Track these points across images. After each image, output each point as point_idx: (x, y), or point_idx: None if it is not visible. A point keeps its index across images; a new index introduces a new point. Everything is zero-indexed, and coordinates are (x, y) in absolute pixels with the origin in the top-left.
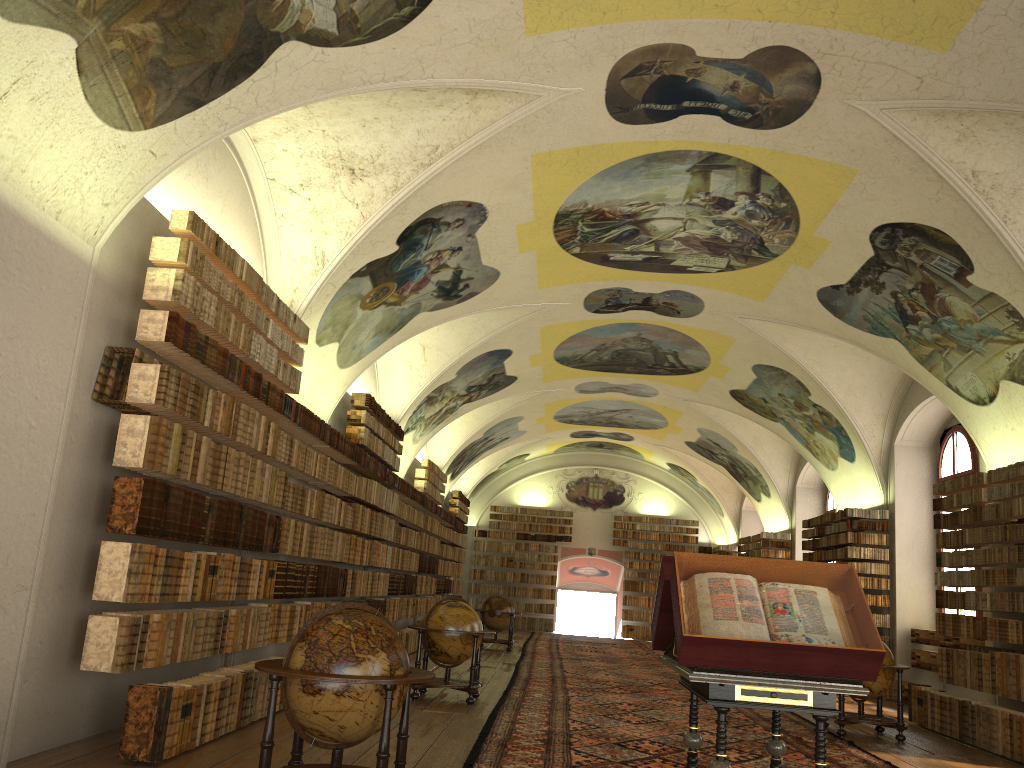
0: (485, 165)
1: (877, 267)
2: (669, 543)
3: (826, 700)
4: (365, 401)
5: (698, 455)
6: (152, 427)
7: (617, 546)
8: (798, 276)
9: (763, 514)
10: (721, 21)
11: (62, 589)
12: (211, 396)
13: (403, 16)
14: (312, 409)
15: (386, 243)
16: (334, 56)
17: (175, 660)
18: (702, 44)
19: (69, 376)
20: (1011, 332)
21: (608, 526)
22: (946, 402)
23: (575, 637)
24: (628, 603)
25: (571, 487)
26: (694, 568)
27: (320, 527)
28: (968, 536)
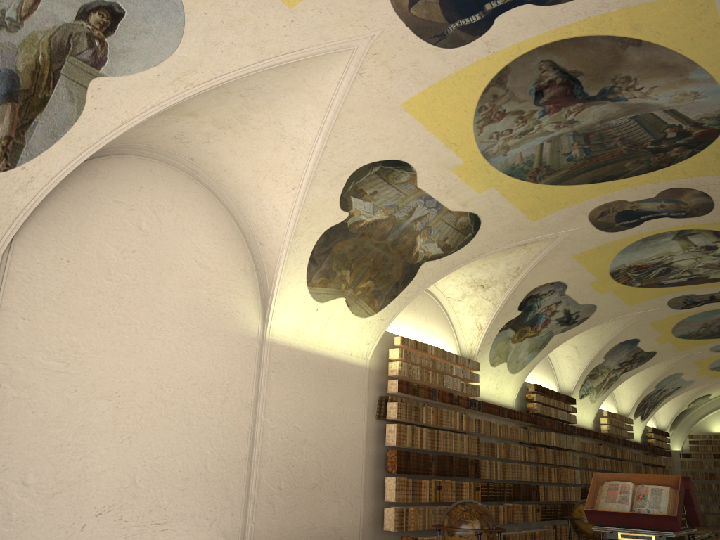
0: (548, 267)
1: None
2: None
3: (661, 539)
4: (534, 388)
5: None
6: (397, 428)
7: None
8: None
9: None
10: (629, 188)
11: (374, 497)
12: (424, 409)
13: (469, 236)
14: (500, 398)
15: (512, 312)
16: (446, 259)
17: (424, 528)
18: (628, 197)
19: (364, 412)
20: None
21: None
22: None
23: None
24: None
25: None
26: (600, 479)
27: (509, 462)
28: None
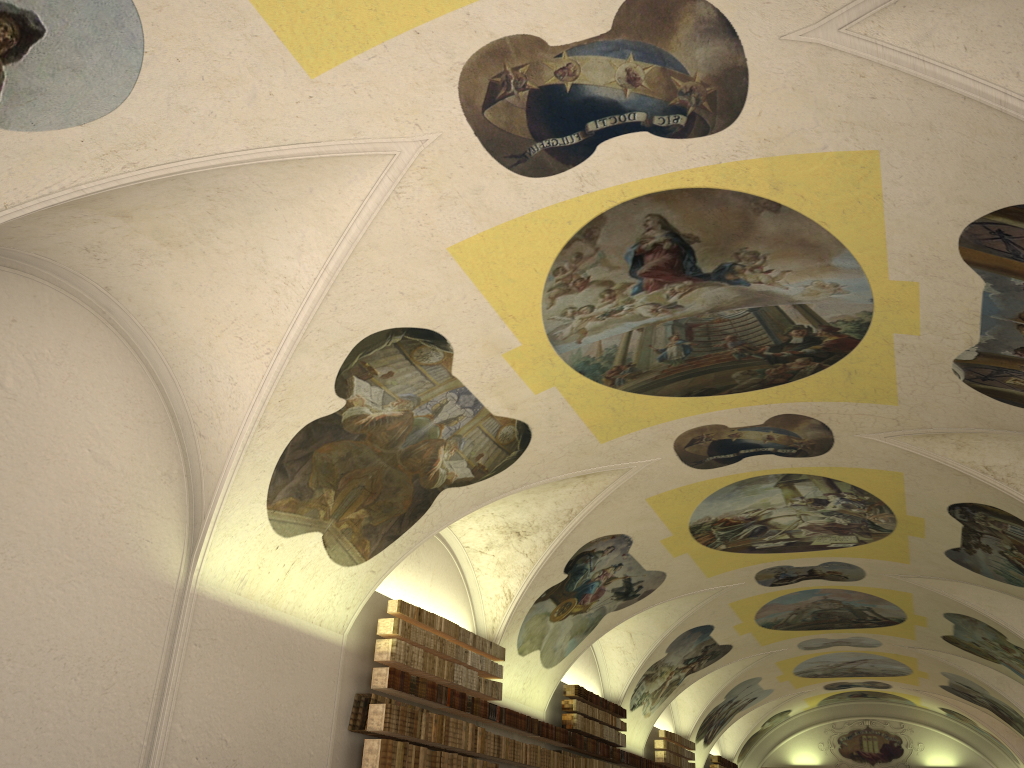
0: (612, 512)
1: (973, 533)
2: None
3: None
4: (574, 691)
5: (960, 698)
6: (382, 746)
7: None
8: (920, 543)
9: None
10: (732, 409)
11: None
12: (424, 717)
13: (513, 456)
14: (527, 704)
15: (555, 574)
16: (475, 487)
17: None
18: (728, 421)
19: (332, 718)
20: None
21: None
22: None
23: None
24: None
25: (843, 741)
26: None
27: None
28: None
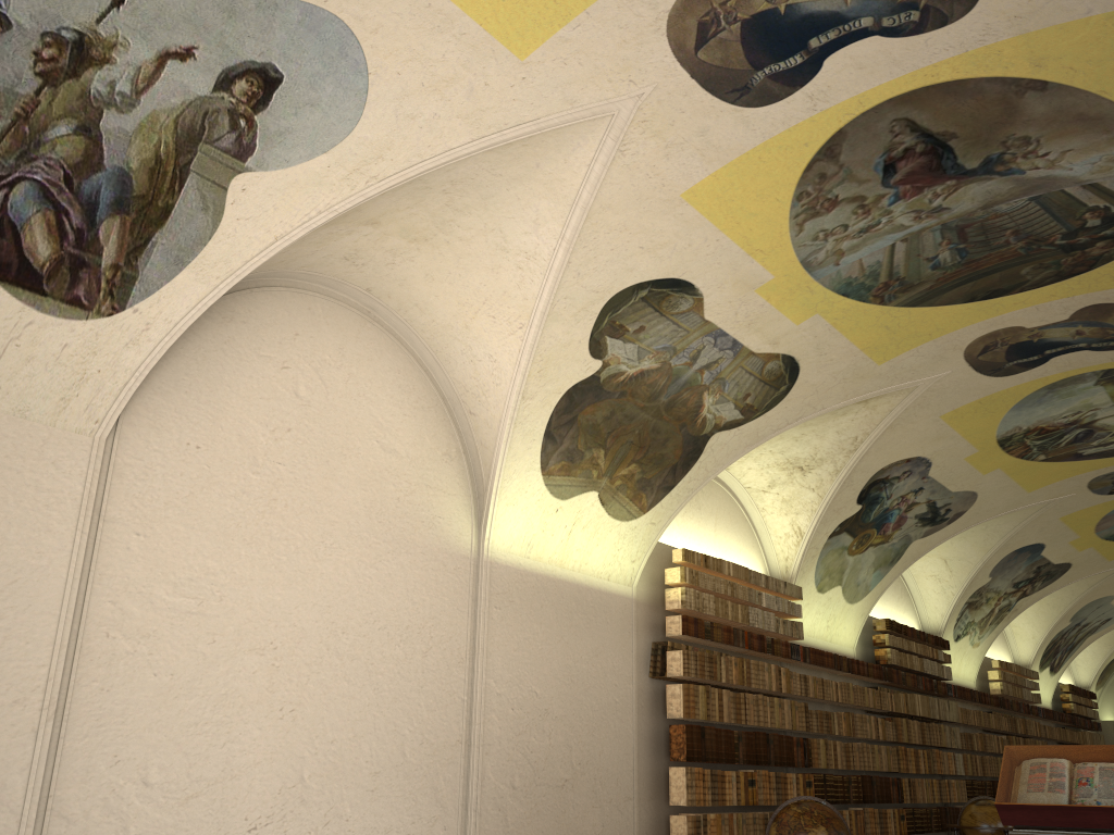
0: (903, 434)
1: None
2: None
3: None
4: (885, 625)
5: None
6: (684, 691)
7: None
8: None
9: None
10: (1027, 308)
11: (653, 799)
12: (723, 661)
13: (782, 391)
14: (834, 642)
15: (848, 506)
16: (747, 427)
17: None
18: (1025, 321)
19: (632, 667)
20: None
21: None
22: None
23: None
24: None
25: None
26: (1016, 756)
27: (855, 742)
28: None
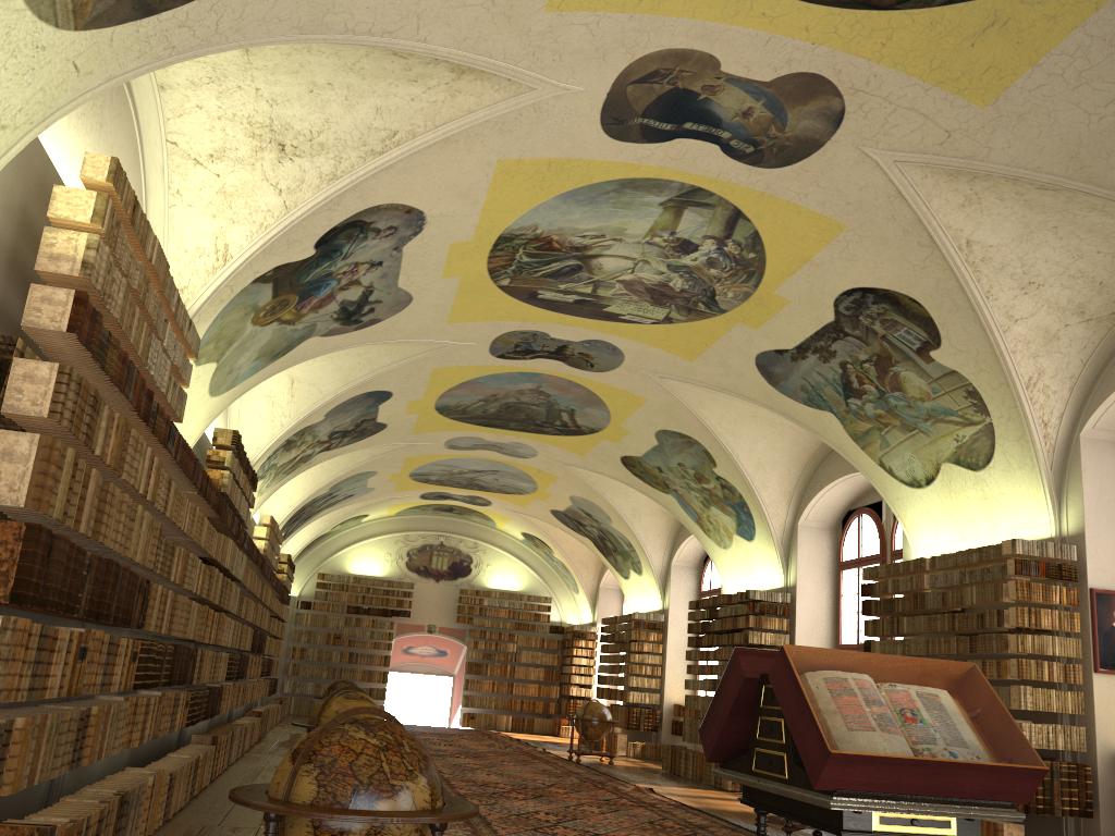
0: (443, 164)
1: (833, 334)
2: (518, 621)
3: (970, 827)
4: (232, 439)
5: (562, 525)
6: (42, 451)
7: (460, 623)
8: (741, 336)
9: (629, 592)
10: (762, 34)
11: None
12: (106, 415)
13: None
14: None
15: (304, 244)
16: None
17: (33, 782)
18: (731, 58)
19: None
20: (966, 413)
21: (452, 600)
22: (875, 482)
23: (412, 727)
24: (470, 688)
25: (412, 555)
26: (812, 665)
27: (181, 596)
28: (906, 624)
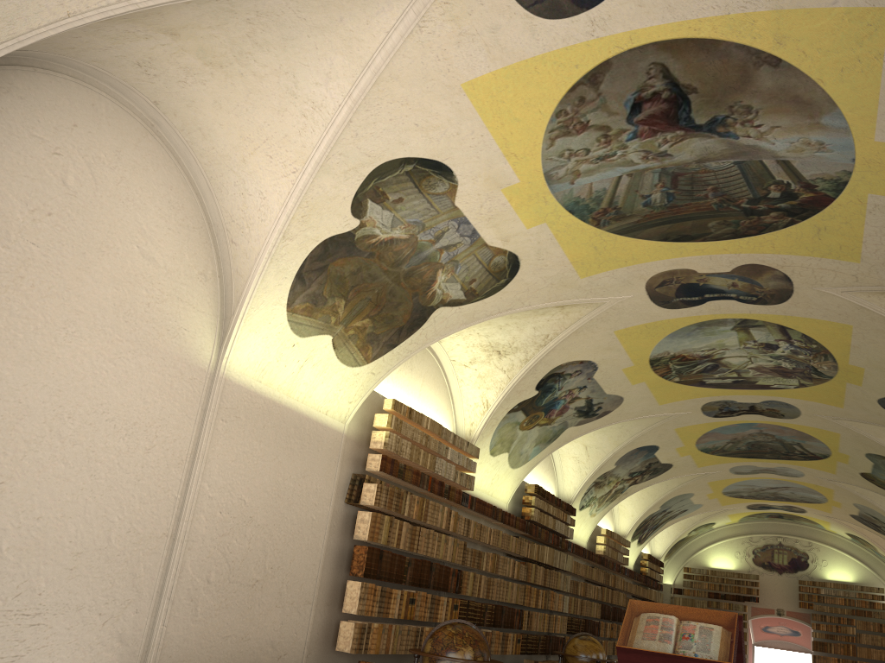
0: (583, 340)
1: None
2: (856, 608)
3: None
4: (534, 489)
5: (866, 527)
6: (372, 518)
7: (804, 608)
8: (856, 390)
9: None
10: (703, 256)
11: (328, 605)
12: (408, 498)
13: (501, 283)
14: (494, 497)
15: (528, 390)
16: (466, 308)
17: (387, 652)
18: (698, 267)
19: (332, 492)
20: None
21: (794, 589)
22: None
23: None
24: (817, 662)
25: (757, 553)
26: (637, 609)
27: (495, 578)
28: None
